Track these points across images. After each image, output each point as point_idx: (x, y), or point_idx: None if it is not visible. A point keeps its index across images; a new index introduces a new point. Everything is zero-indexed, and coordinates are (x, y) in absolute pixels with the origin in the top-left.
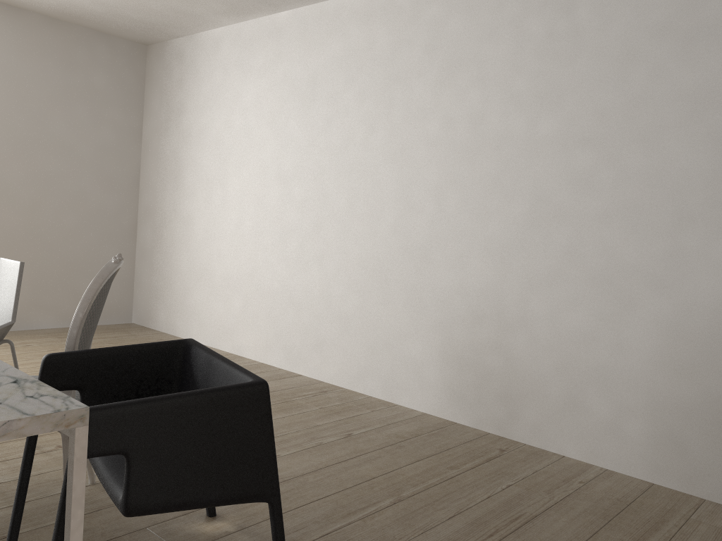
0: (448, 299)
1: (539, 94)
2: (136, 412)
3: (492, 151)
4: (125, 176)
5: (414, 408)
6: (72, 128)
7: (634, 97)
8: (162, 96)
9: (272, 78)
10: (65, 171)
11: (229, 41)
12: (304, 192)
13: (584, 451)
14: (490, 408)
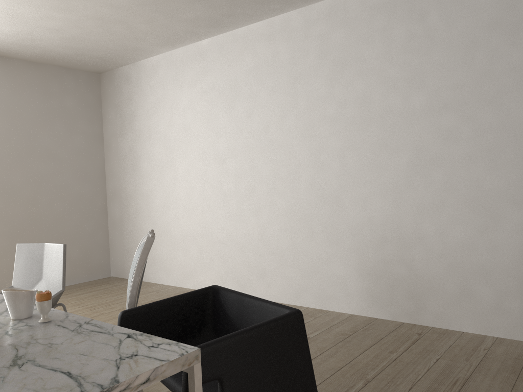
0: (359, 230)
1: (408, 78)
2: (224, 346)
3: (378, 122)
4: (95, 169)
5: (343, 311)
6: (54, 139)
7: (480, 73)
8: (116, 108)
9: (202, 87)
10: (52, 171)
11: (165, 64)
12: (237, 166)
13: (478, 326)
14: (402, 304)
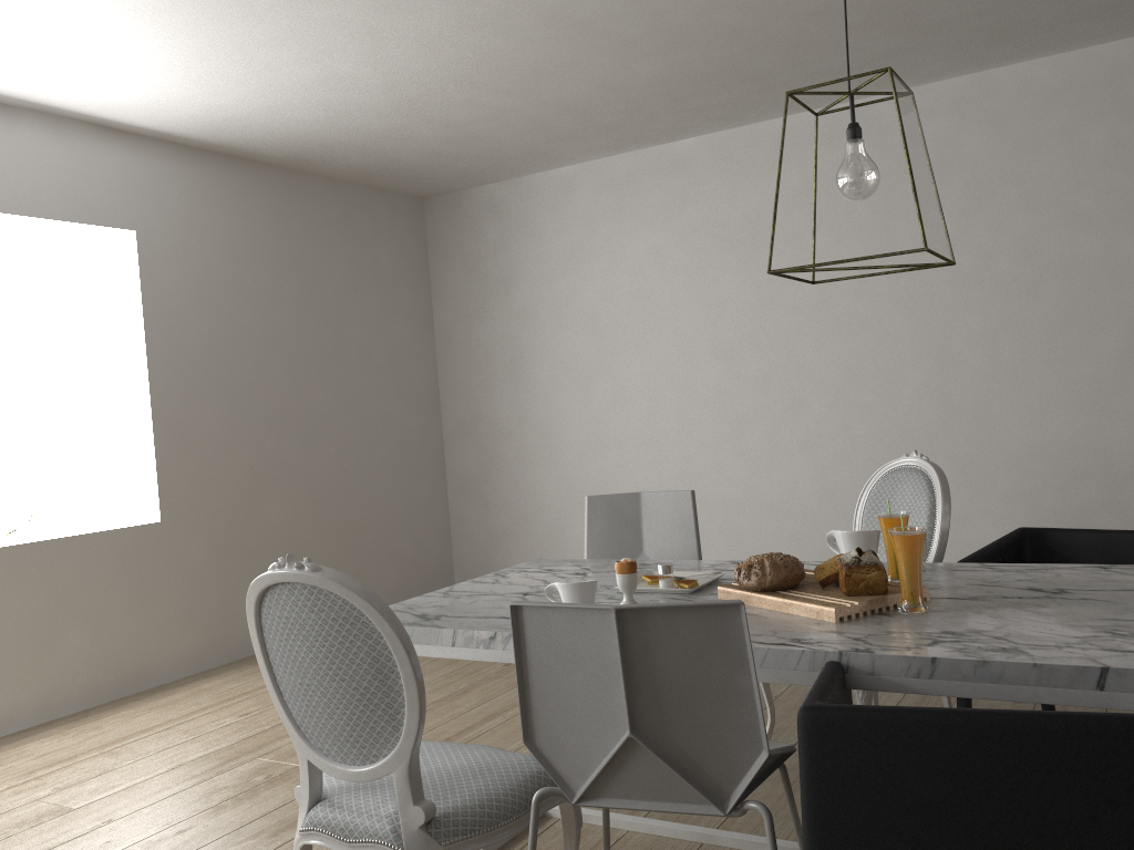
0: (1026, 462)
1: (1115, 210)
2: None
3: (1059, 281)
4: (425, 383)
5: None
6: (367, 326)
7: None
8: (467, 265)
9: (680, 225)
10: (367, 388)
11: (590, 182)
12: (763, 364)
13: None
14: None
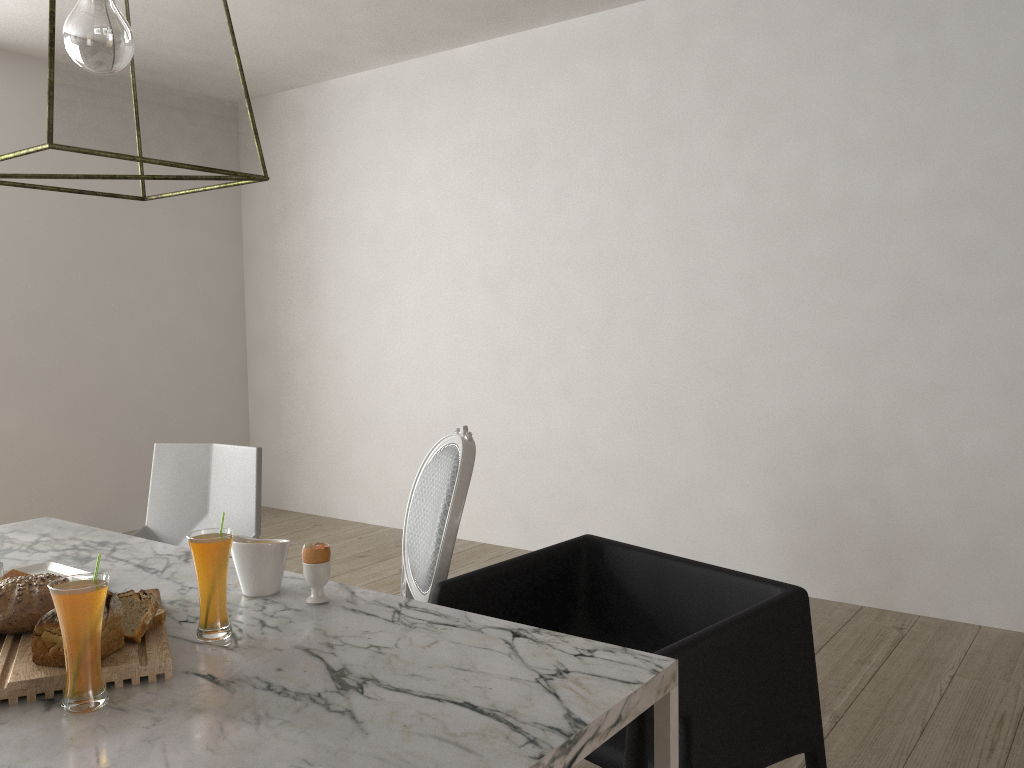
0: (779, 430)
1: (895, 141)
2: (696, 656)
3: (828, 223)
4: (226, 294)
5: None
6: (151, 233)
7: None
8: (272, 174)
9: (459, 140)
10: (146, 296)
11: (380, 90)
12: (529, 298)
13: (1010, 615)
14: (859, 572)
